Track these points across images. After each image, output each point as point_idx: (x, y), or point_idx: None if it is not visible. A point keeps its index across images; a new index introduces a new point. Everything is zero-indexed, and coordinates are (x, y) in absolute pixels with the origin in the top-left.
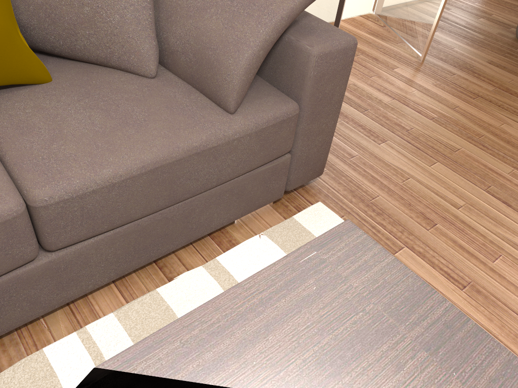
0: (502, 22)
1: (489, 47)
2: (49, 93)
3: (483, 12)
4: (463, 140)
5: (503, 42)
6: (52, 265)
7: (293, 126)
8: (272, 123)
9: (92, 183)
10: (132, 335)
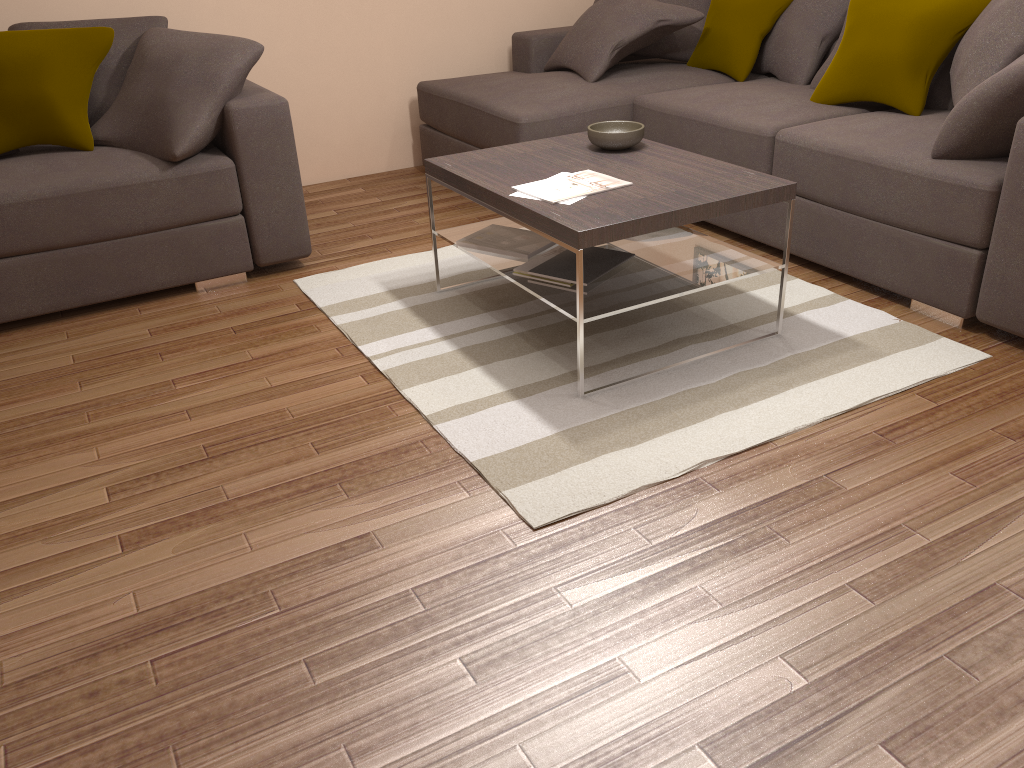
0: None
1: None
2: (896, 117)
3: None
4: None
5: None
6: None
7: (980, 207)
8: (949, 181)
9: (802, 141)
10: None
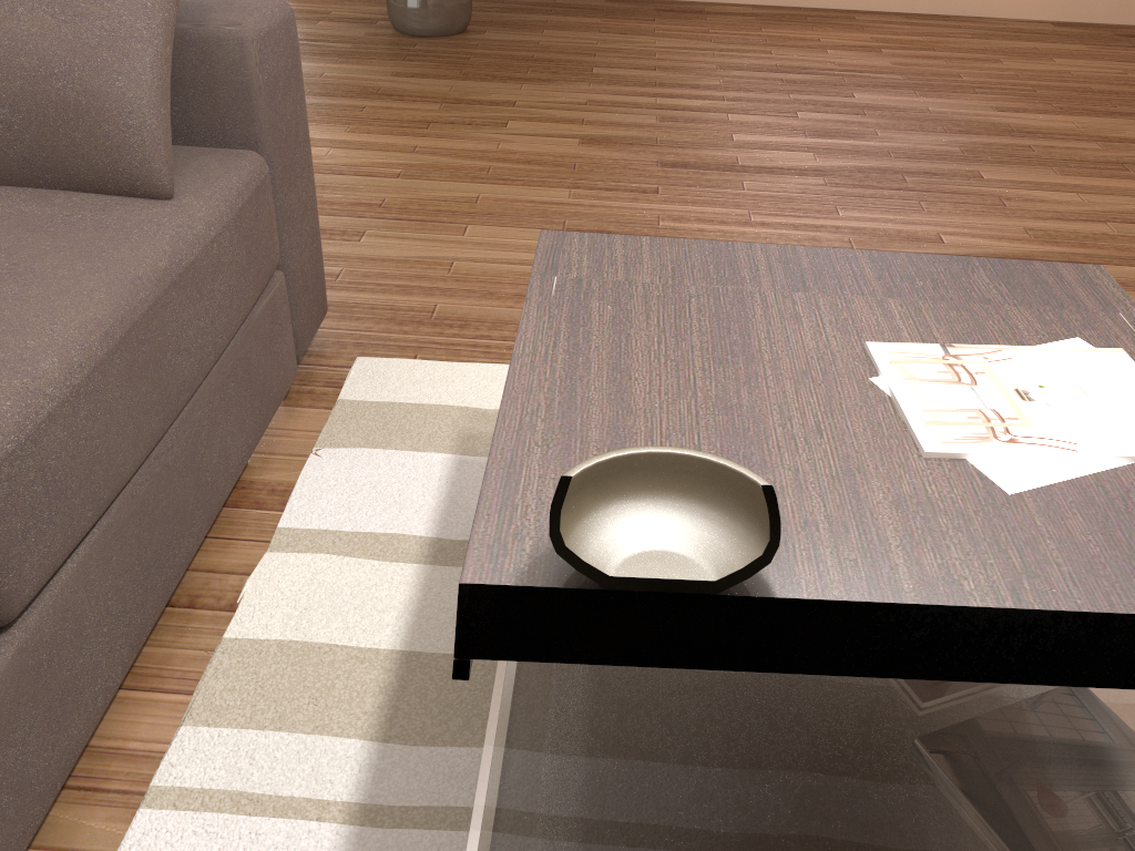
0: (357, 18)
1: (374, 55)
2: None
3: (314, 13)
4: (471, 184)
5: (386, 43)
6: (27, 661)
7: (271, 201)
8: (247, 195)
9: (41, 398)
10: (267, 724)
